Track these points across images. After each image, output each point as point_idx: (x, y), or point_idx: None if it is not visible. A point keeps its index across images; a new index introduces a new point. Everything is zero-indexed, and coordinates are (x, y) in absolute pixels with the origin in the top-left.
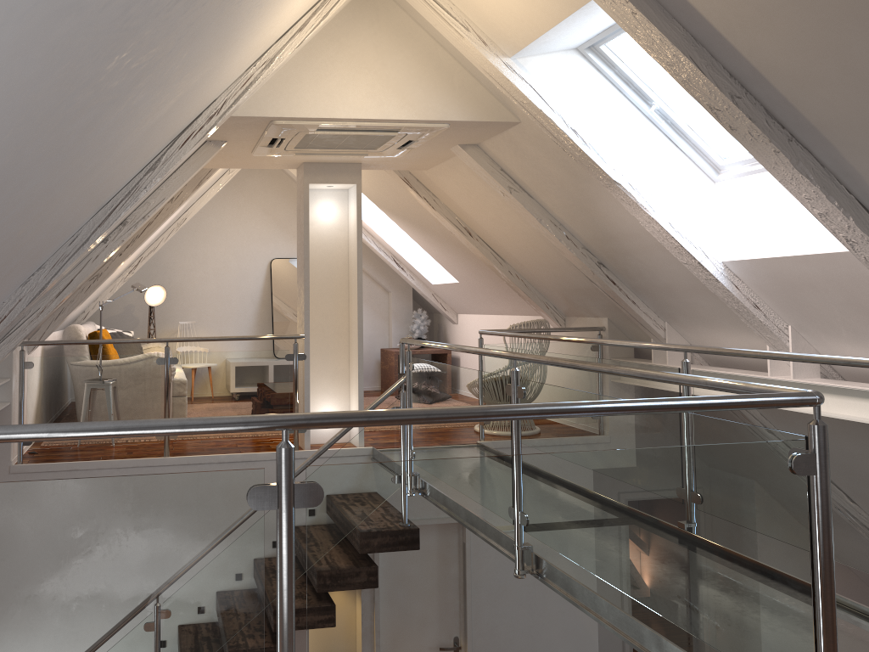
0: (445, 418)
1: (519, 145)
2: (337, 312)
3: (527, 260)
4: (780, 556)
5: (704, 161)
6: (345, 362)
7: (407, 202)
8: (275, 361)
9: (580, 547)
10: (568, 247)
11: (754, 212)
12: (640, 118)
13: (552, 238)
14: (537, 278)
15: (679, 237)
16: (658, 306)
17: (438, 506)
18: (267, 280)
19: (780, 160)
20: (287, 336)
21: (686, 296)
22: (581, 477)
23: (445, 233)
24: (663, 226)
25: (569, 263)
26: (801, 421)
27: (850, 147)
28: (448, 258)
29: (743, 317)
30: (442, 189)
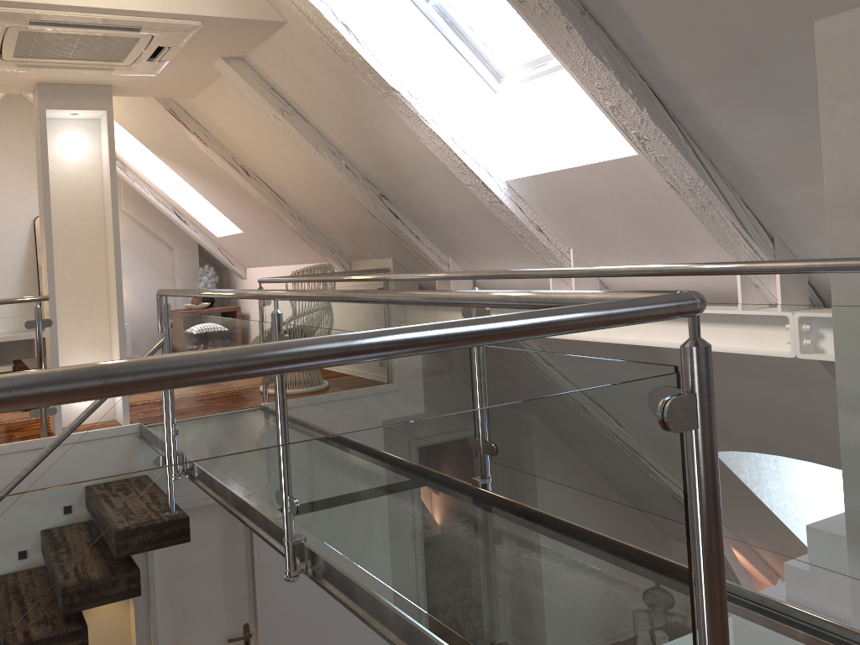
0: (3, 400)
1: (288, 54)
2: (92, 267)
3: (308, 199)
4: (652, 572)
5: (485, 68)
6: (106, 325)
7: (179, 141)
8: (12, 330)
9: (328, 630)
10: (348, 178)
11: (538, 122)
12: (417, 15)
13: (330, 168)
14: (320, 220)
15: (462, 153)
16: (441, 240)
17: (2, 608)
18: (31, 241)
19: (572, 38)
20: (26, 299)
21: (470, 226)
22: (326, 490)
23: (223, 176)
24: (445, 141)
25: (350, 199)
26: (605, 348)
27: (648, 18)
28: (229, 205)
29: (527, 243)
30: (213, 121)
